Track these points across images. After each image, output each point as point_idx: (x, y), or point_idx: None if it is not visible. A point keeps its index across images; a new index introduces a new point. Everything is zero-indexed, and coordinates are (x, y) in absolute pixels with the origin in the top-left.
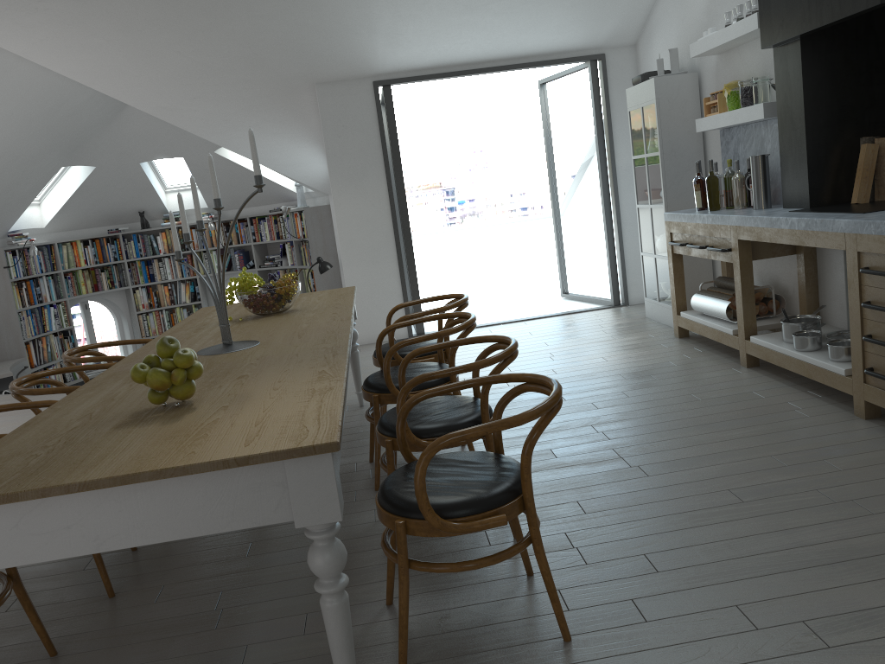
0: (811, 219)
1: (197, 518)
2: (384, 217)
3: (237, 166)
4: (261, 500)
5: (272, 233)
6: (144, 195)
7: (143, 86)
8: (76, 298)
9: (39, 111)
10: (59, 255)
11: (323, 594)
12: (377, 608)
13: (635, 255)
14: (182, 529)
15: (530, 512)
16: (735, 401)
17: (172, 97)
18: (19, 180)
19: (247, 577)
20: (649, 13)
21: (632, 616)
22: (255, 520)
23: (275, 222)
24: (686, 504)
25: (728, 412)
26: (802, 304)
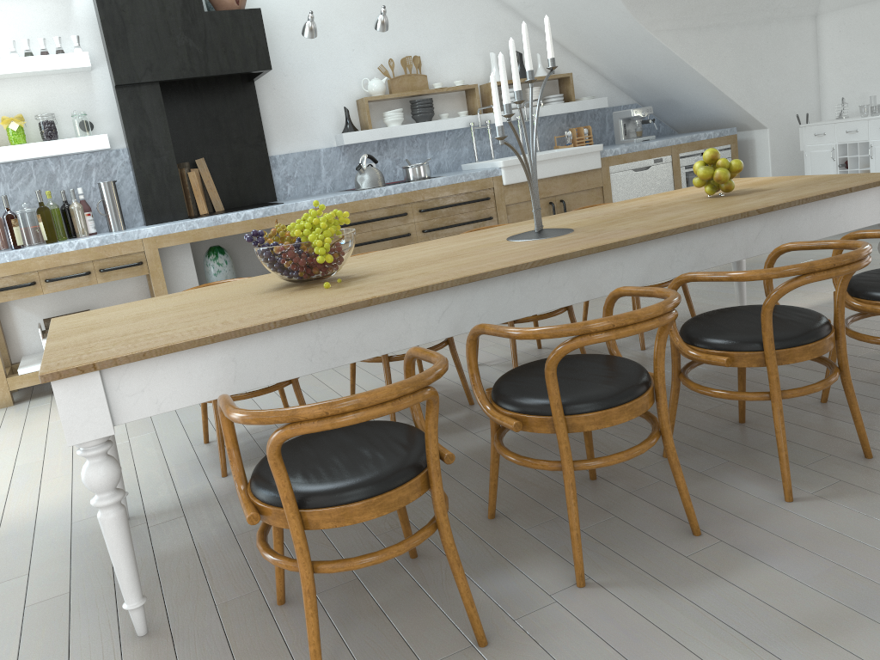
0: (271, 207)
1: None
2: None
3: None
4: None
5: None
6: None
7: None
8: None
9: None
10: None
11: None
12: (650, 350)
13: None
14: None
15: None
16: None
17: None
18: None
19: None
20: None
21: None
22: None
23: None
24: None
25: None
26: None
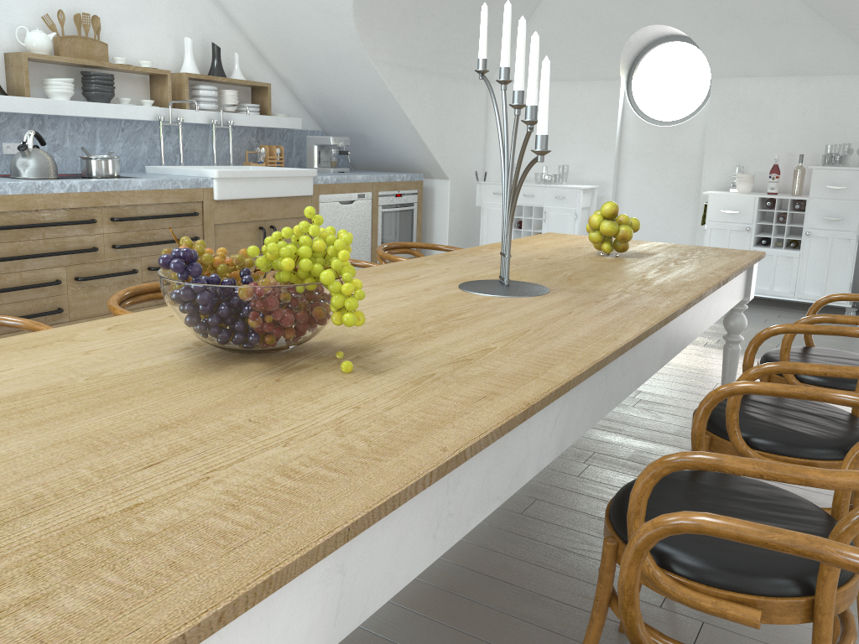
0: None
1: None
2: None
3: None
4: None
5: None
6: None
7: None
8: None
9: None
10: None
11: None
12: None
13: None
14: None
15: None
16: None
17: None
18: None
19: (549, 478)
20: None
21: None
22: None
23: None
24: None
25: None
26: None
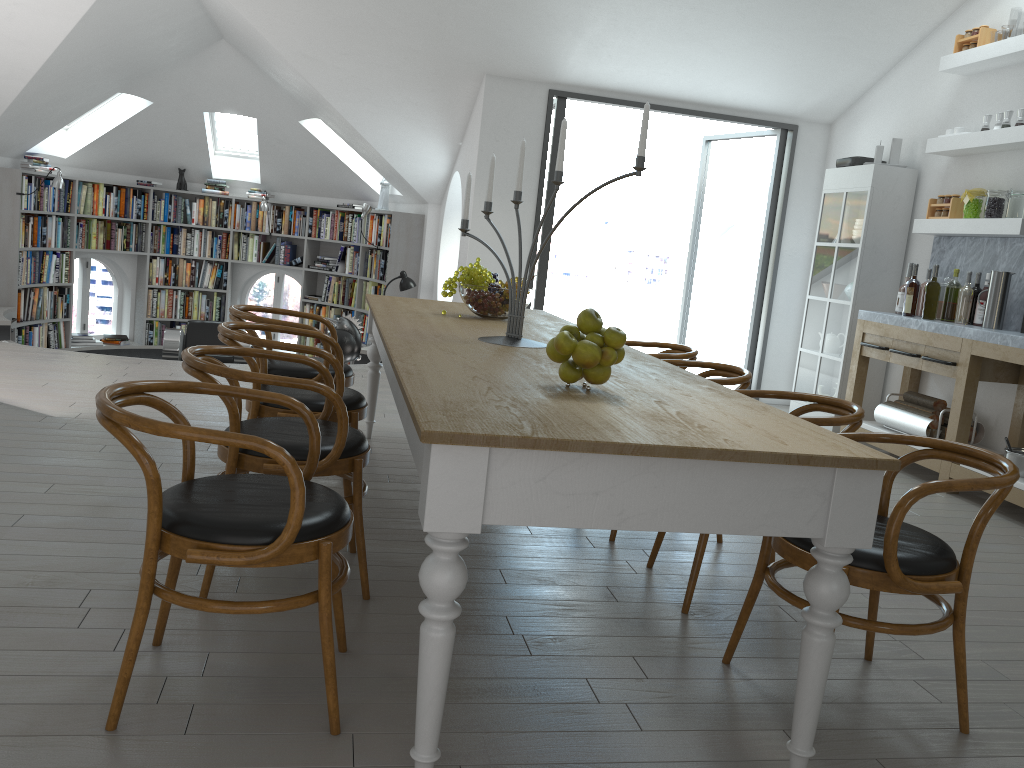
0: None
1: (729, 513)
2: (523, 243)
3: (318, 144)
4: (798, 507)
5: (334, 232)
6: (193, 151)
7: (297, 25)
8: (79, 252)
9: (142, 19)
10: (77, 195)
11: (820, 627)
12: (714, 664)
13: (777, 350)
14: (710, 522)
15: (965, 585)
16: (959, 524)
17: (321, 46)
18: (72, 94)
19: (525, 606)
20: (862, 95)
21: (1018, 720)
22: (784, 529)
23: (341, 220)
24: (988, 618)
25: (960, 534)
26: (1012, 438)
